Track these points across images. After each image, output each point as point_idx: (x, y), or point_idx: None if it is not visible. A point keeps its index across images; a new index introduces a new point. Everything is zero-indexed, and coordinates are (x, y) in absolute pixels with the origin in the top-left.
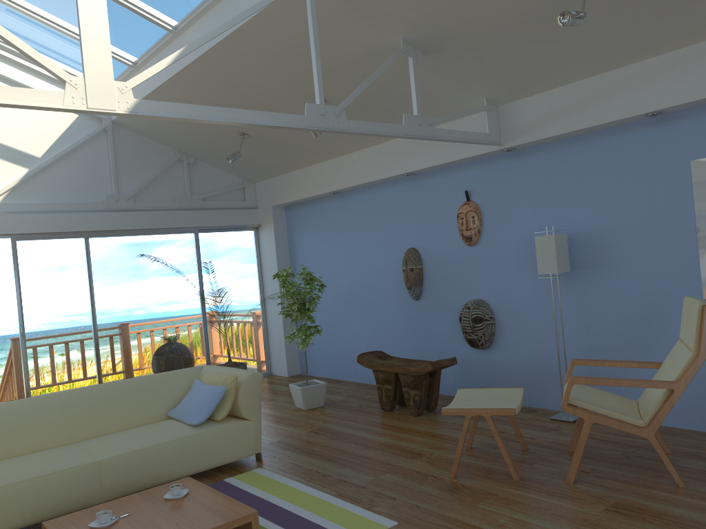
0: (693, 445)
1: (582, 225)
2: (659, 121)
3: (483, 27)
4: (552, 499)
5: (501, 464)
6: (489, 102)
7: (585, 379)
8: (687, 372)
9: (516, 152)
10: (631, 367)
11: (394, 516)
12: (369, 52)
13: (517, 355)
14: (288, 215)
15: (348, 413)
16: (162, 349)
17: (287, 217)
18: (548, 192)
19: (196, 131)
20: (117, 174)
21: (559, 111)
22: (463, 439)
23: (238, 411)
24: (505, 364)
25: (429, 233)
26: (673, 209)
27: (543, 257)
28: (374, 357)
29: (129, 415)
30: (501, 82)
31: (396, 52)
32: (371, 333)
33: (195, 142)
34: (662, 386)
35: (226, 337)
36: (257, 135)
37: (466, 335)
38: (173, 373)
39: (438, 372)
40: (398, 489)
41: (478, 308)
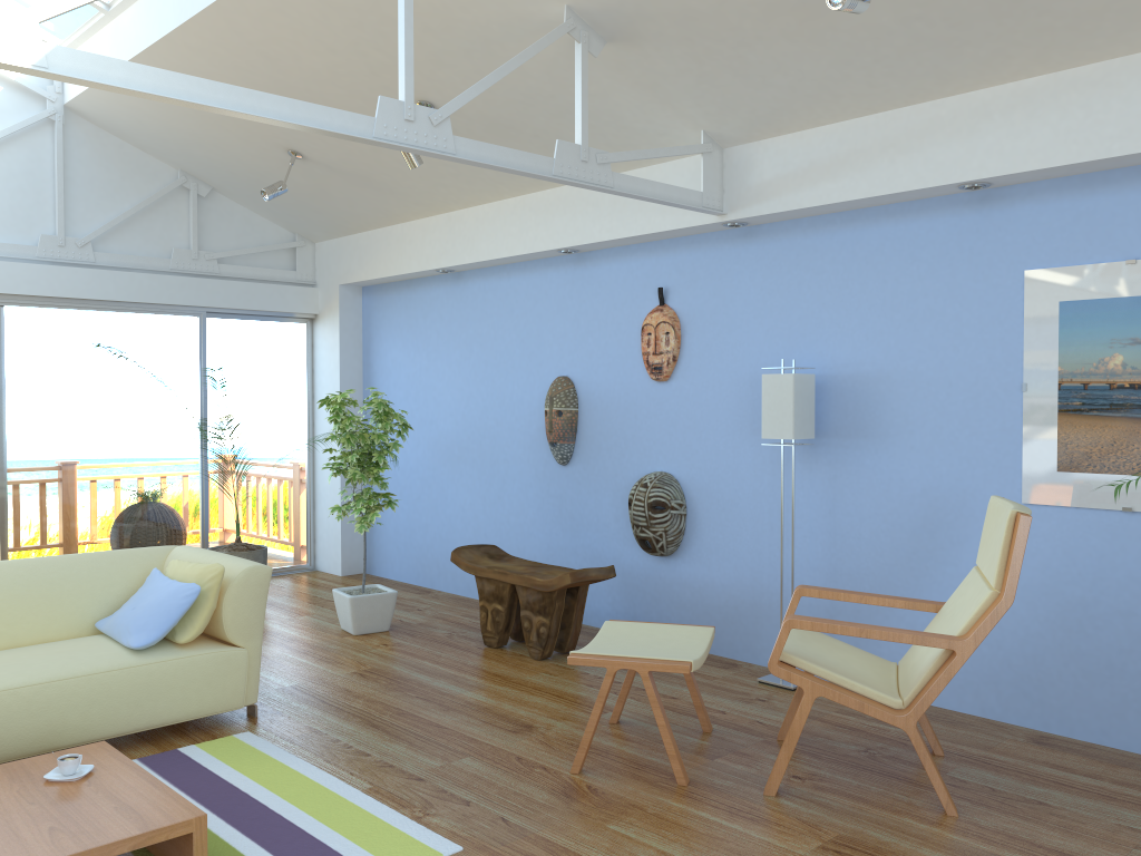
0: (981, 745)
1: (841, 363)
2: (981, 200)
3: (705, 2)
4: (735, 823)
5: (662, 754)
6: (710, 139)
7: (812, 621)
8: (980, 624)
9: (746, 230)
10: (893, 607)
11: (460, 835)
12: (511, 27)
13: (717, 571)
14: (367, 304)
15: (427, 646)
16: (123, 512)
17: (364, 306)
18: (792, 302)
19: (213, 140)
20: (67, 200)
21: (822, 167)
22: (600, 709)
23: (221, 630)
24: (697, 584)
25: (593, 355)
26: (989, 350)
27: (773, 411)
28: (481, 555)
29: (24, 623)
30: (731, 106)
31: (554, 30)
32: (485, 513)
33: (211, 160)
34: (937, 643)
35: (235, 500)
36: (318, 157)
37: (637, 531)
38: (116, 555)
39: (583, 589)
40: (479, 787)
41: (661, 487)
